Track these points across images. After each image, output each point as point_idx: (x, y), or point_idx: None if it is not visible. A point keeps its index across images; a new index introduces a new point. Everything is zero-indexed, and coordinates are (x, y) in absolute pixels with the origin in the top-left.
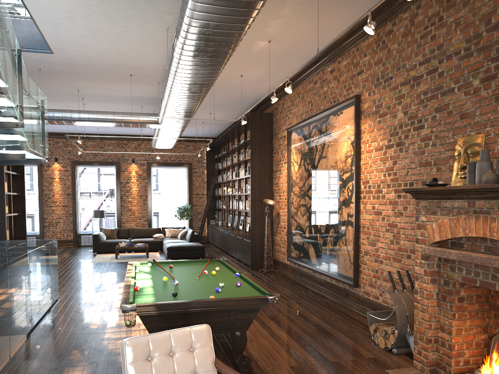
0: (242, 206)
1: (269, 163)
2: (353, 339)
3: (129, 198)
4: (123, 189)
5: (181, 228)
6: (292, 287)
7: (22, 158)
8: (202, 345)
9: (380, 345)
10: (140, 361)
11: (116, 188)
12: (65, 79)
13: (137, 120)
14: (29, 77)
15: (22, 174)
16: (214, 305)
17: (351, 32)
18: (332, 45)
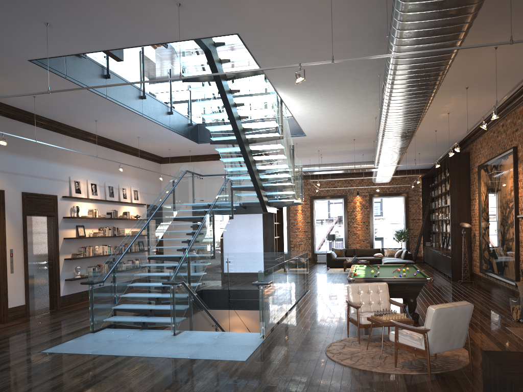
0: (449, 229)
1: (466, 193)
2: (499, 316)
3: (354, 224)
4: (349, 217)
5: (398, 249)
6: (479, 291)
7: (292, 203)
8: (383, 291)
9: (514, 318)
10: (355, 293)
11: (344, 216)
12: (310, 146)
13: (359, 167)
14: None
15: (281, 209)
16: (395, 280)
17: (508, 102)
18: (498, 108)
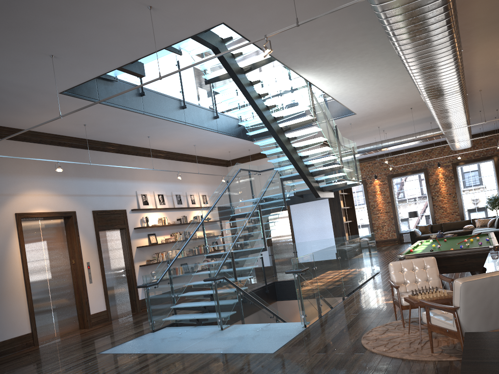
0: None
1: None
2: None
3: (439, 198)
4: (432, 190)
5: (491, 217)
6: None
7: (345, 185)
8: (430, 267)
9: None
10: (397, 272)
11: (427, 191)
12: (367, 123)
13: (424, 136)
14: (346, 129)
15: (350, 193)
16: (451, 253)
17: None
18: None
